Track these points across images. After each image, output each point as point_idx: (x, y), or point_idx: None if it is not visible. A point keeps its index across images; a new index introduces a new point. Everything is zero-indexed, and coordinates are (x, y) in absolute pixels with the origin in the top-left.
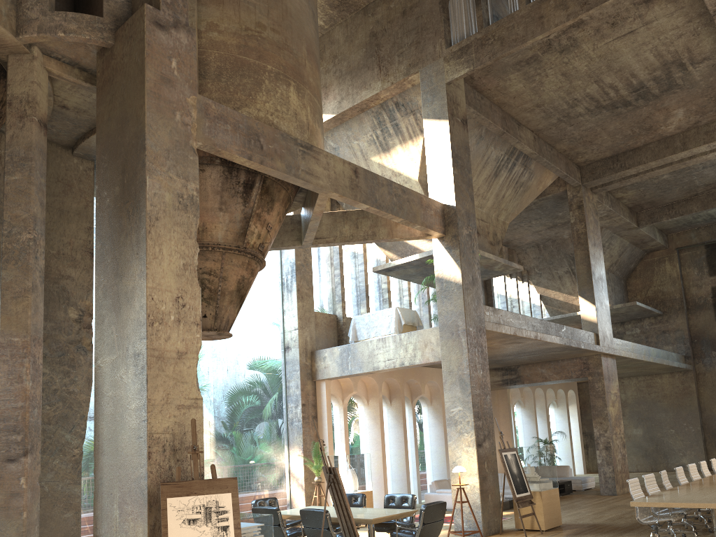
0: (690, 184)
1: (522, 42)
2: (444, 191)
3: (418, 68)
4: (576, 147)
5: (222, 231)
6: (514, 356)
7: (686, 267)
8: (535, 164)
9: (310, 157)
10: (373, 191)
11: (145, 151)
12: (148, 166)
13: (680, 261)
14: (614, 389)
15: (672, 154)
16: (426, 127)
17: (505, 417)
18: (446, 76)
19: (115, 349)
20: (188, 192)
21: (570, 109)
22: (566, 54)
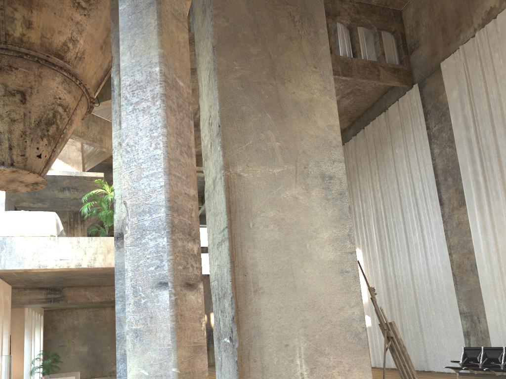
0: None
1: None
2: None
3: None
4: None
5: (93, 70)
6: (91, 277)
7: None
8: None
9: None
10: None
11: None
12: None
13: None
14: None
15: None
16: None
17: (20, 333)
18: None
19: (277, 161)
20: None
21: None
22: None
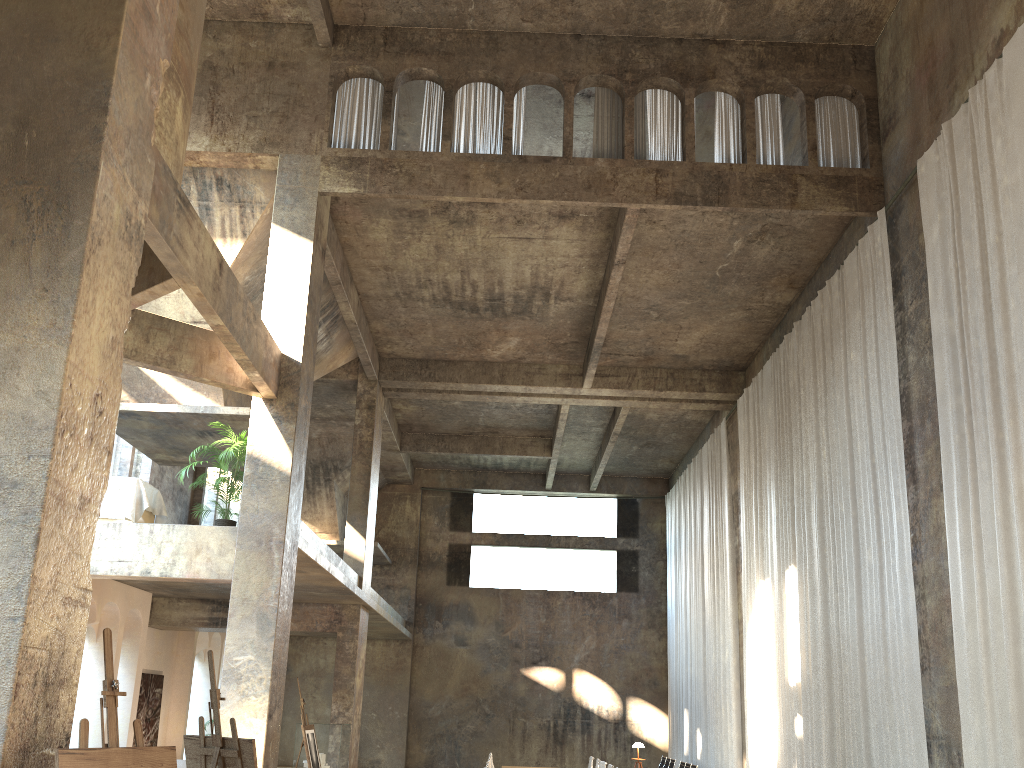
0: (473, 420)
1: (438, 193)
2: (287, 336)
3: (278, 151)
4: (392, 334)
5: None
6: None
7: (427, 513)
8: (338, 335)
9: (184, 219)
10: (231, 304)
11: (107, 116)
12: (106, 145)
13: (422, 503)
14: (363, 654)
15: (489, 384)
16: (276, 237)
17: (185, 673)
18: (321, 183)
19: None
20: (137, 216)
21: (417, 288)
22: (454, 227)
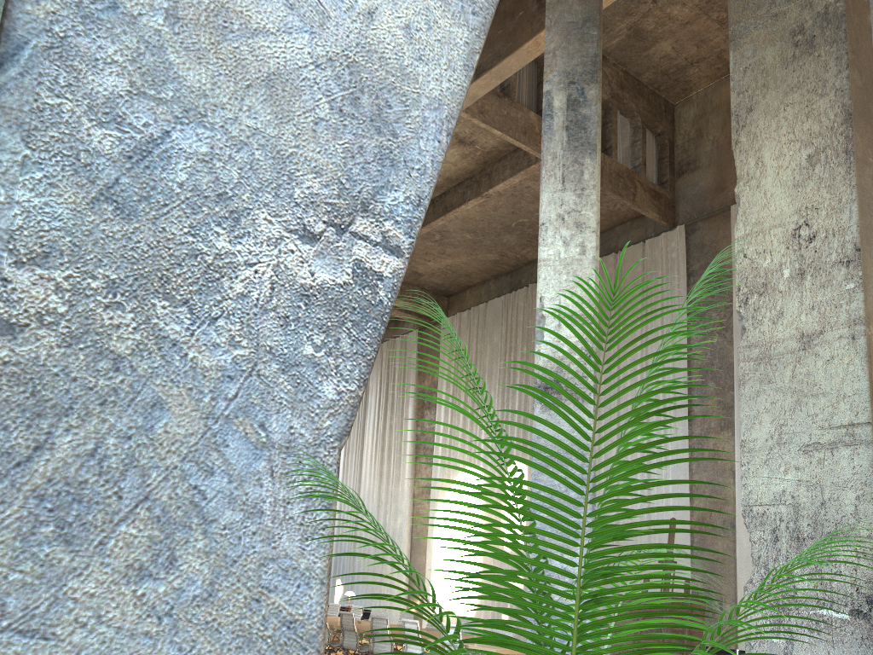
0: None
1: None
2: None
3: None
4: None
5: None
6: None
7: None
8: None
9: None
10: None
11: None
12: None
13: None
14: None
15: None
16: None
17: None
18: None
19: None
20: None
21: None
22: None
